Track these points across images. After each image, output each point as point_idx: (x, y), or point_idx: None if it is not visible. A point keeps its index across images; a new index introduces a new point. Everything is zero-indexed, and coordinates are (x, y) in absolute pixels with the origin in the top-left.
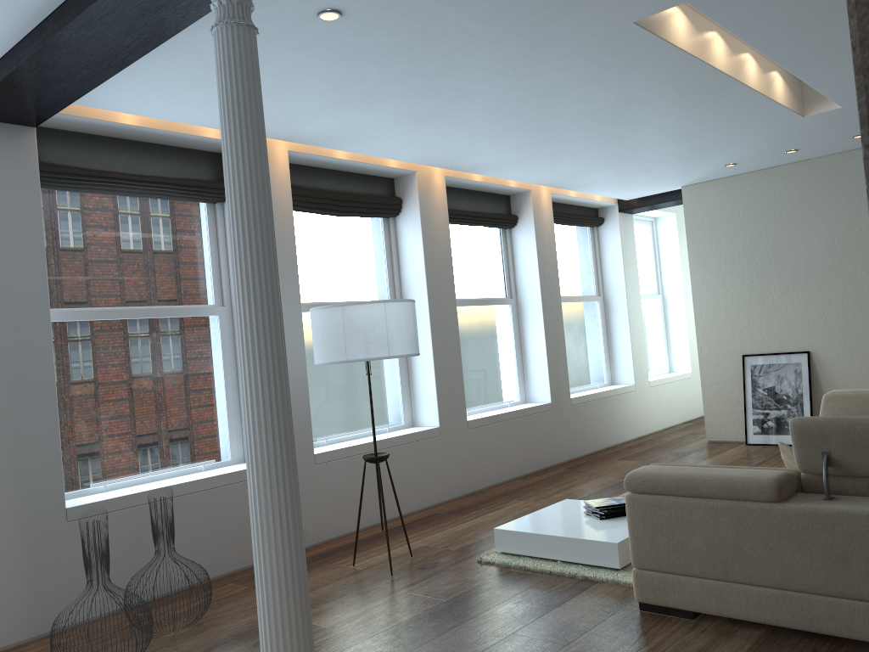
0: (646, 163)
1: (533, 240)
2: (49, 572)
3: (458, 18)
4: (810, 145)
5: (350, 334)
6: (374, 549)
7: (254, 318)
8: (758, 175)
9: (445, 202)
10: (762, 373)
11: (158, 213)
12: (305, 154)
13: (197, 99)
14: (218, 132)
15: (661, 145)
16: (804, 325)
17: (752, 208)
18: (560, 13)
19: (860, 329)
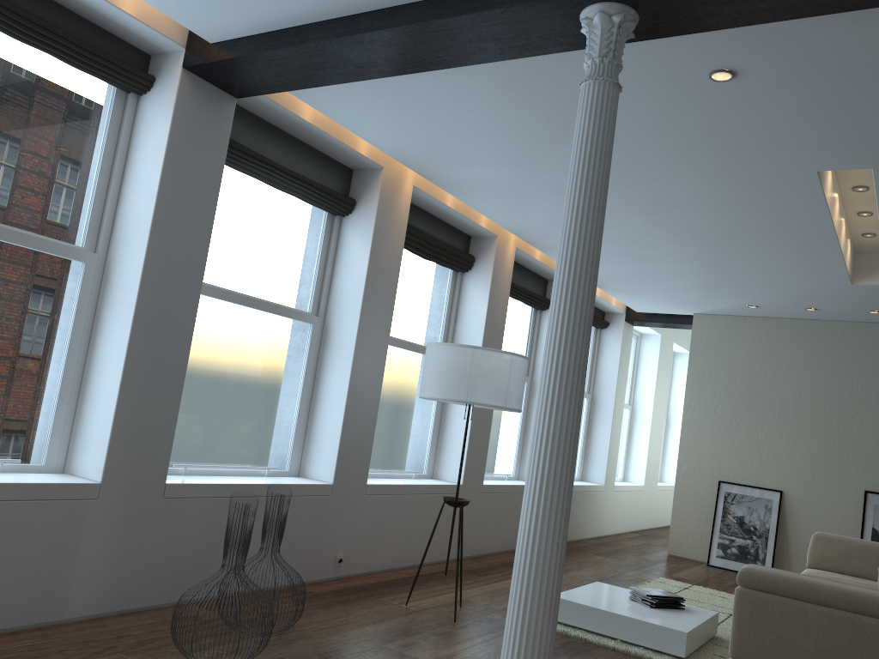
0: (690, 285)
1: None
2: (136, 547)
3: (693, 124)
4: (829, 308)
5: (475, 377)
6: (414, 593)
7: (574, 348)
8: (767, 321)
9: (511, 271)
10: (735, 501)
11: (289, 210)
12: (423, 193)
13: (396, 119)
14: (368, 151)
15: (719, 274)
16: (782, 466)
17: (756, 349)
18: (773, 146)
19: (832, 481)
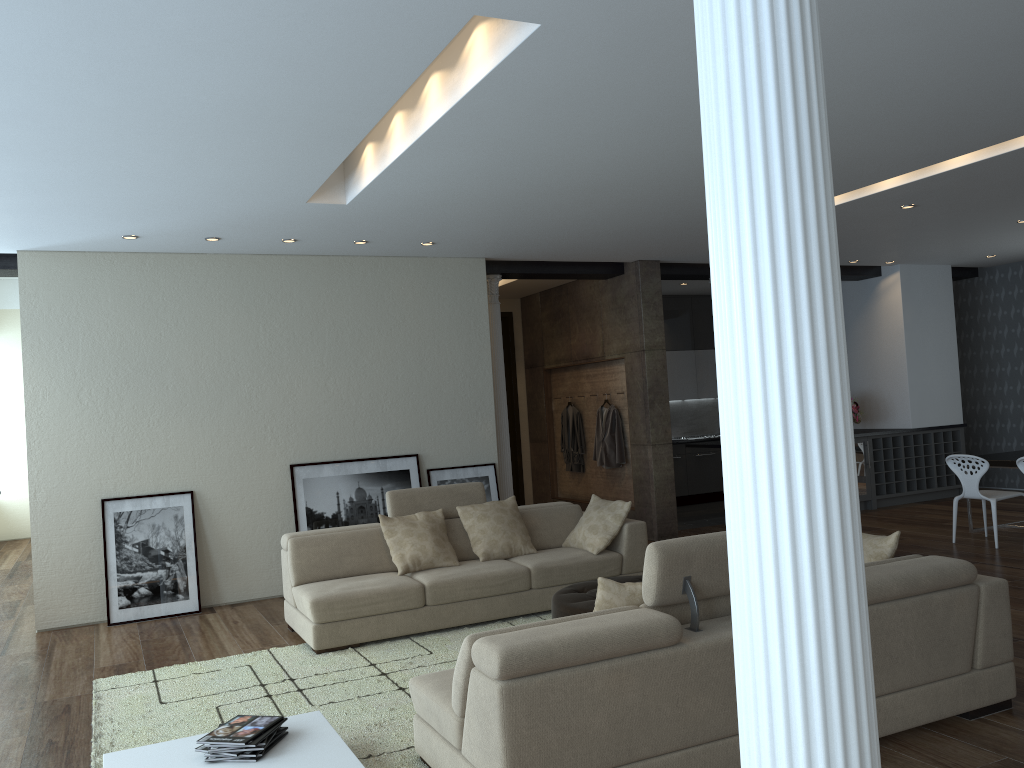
0: (58, 203)
1: None
2: None
3: None
4: (239, 237)
5: None
6: None
7: (844, 340)
8: (138, 259)
9: None
10: (131, 522)
11: None
12: None
13: None
14: None
15: (131, 184)
16: (188, 458)
17: (127, 300)
18: None
19: (252, 463)
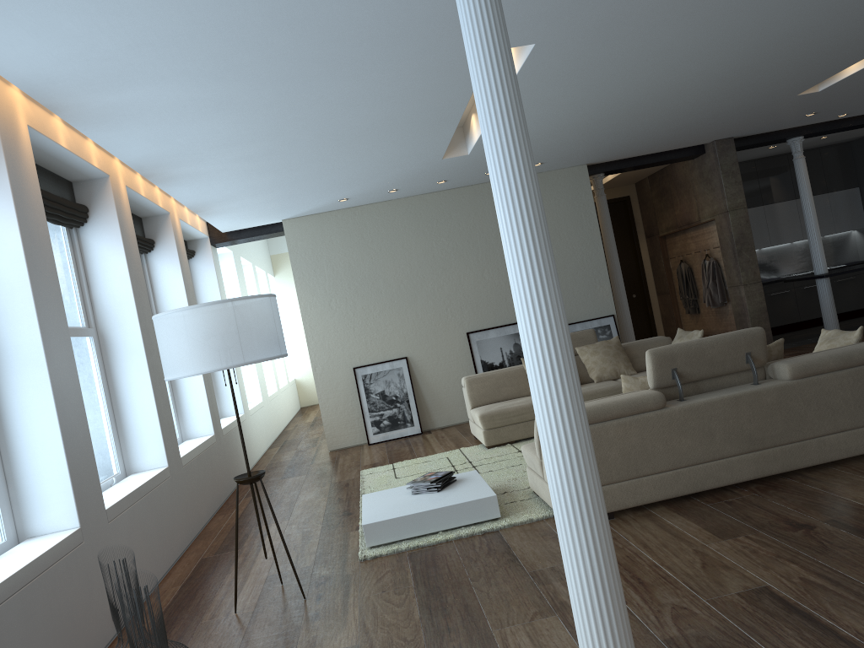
0: (298, 190)
1: (177, 265)
2: None
3: (421, 10)
4: (408, 186)
5: (245, 333)
6: (219, 597)
7: (548, 248)
8: (351, 211)
9: (130, 214)
10: (372, 380)
11: None
12: (36, 134)
13: (60, 29)
14: None
15: (335, 172)
16: (400, 336)
17: (348, 239)
18: None
19: (441, 334)
